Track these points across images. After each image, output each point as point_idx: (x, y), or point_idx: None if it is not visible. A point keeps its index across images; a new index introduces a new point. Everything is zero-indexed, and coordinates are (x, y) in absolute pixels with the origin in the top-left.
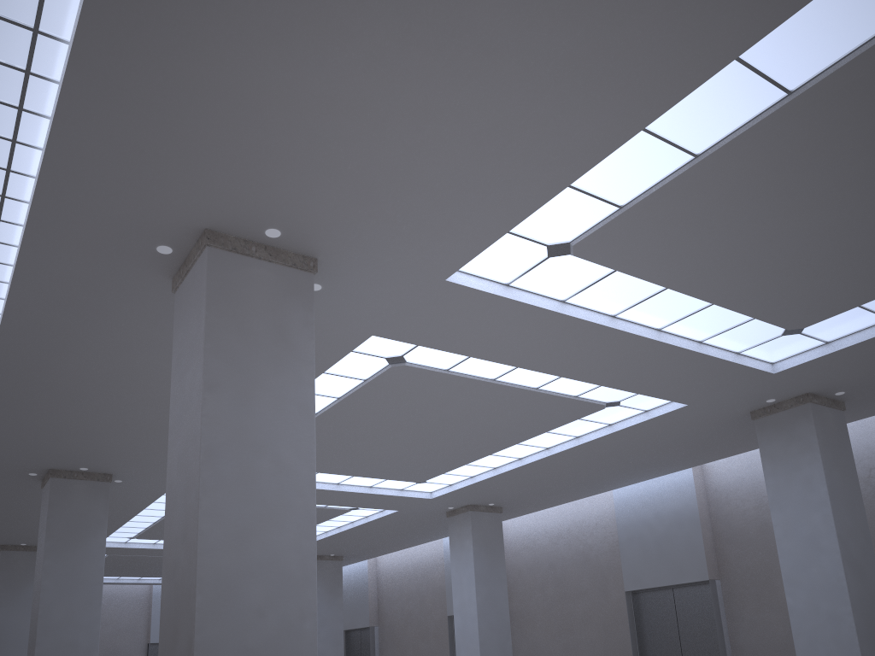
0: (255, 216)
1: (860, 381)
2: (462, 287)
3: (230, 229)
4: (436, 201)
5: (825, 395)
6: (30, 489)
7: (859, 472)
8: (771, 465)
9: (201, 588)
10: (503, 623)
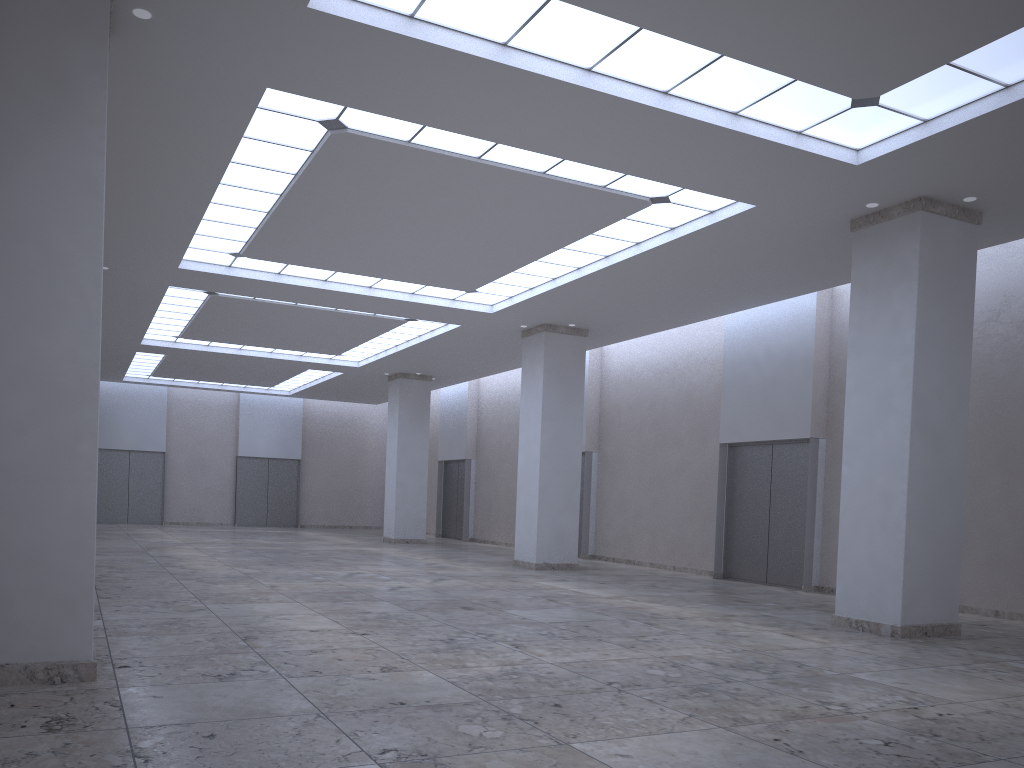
0: None
1: (993, 182)
2: (337, 19)
3: None
4: None
5: (949, 202)
6: None
7: (1014, 314)
8: (860, 295)
9: None
10: (572, 468)
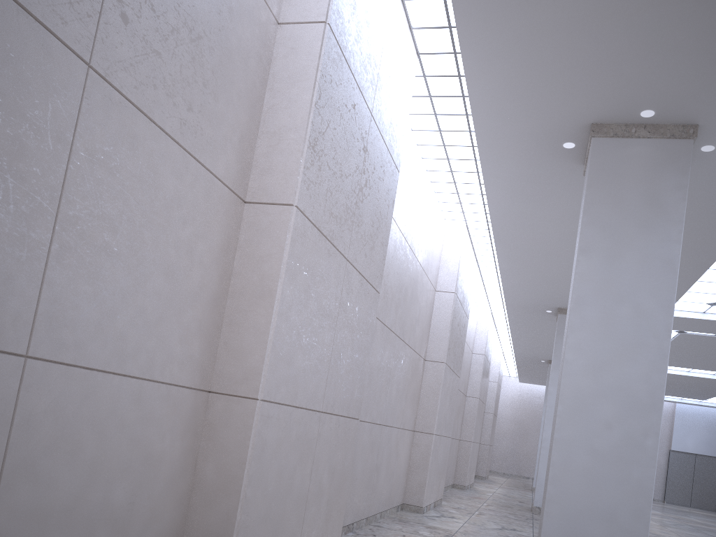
0: (626, 104)
1: None
2: None
3: (610, 119)
4: None
5: None
6: (551, 321)
7: None
8: None
9: (562, 401)
10: None
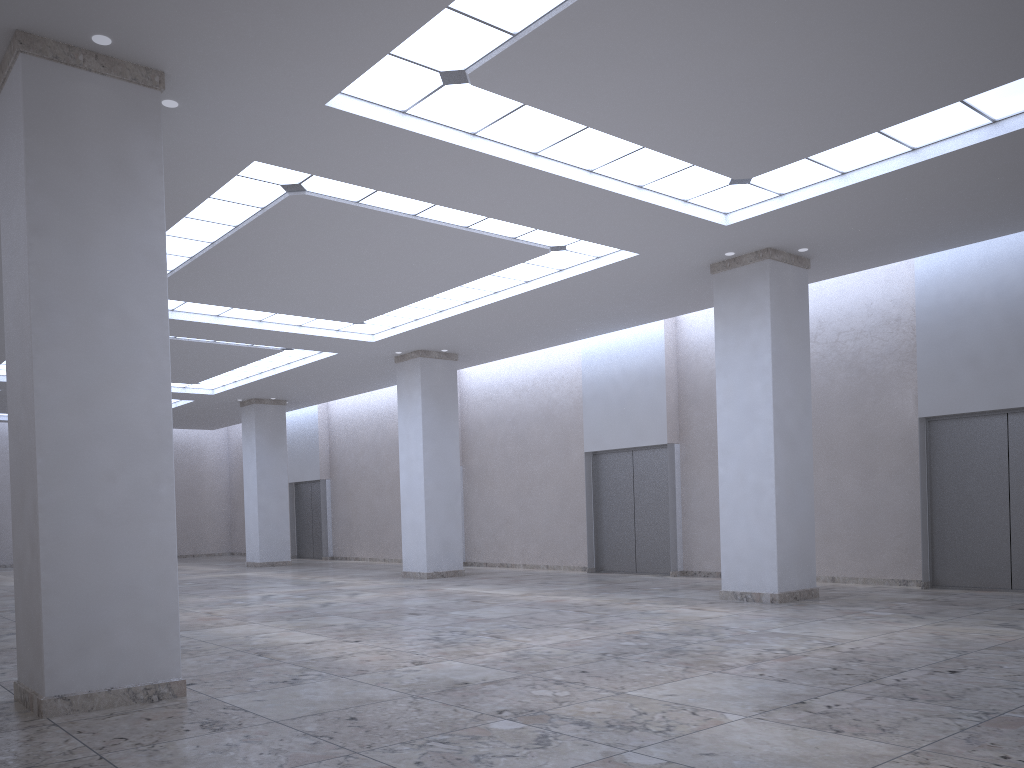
0: (75, 20)
1: (822, 238)
2: (347, 114)
3: (47, 32)
4: (290, 17)
5: (787, 251)
6: None
7: (827, 336)
8: (723, 326)
9: (42, 451)
10: (453, 481)
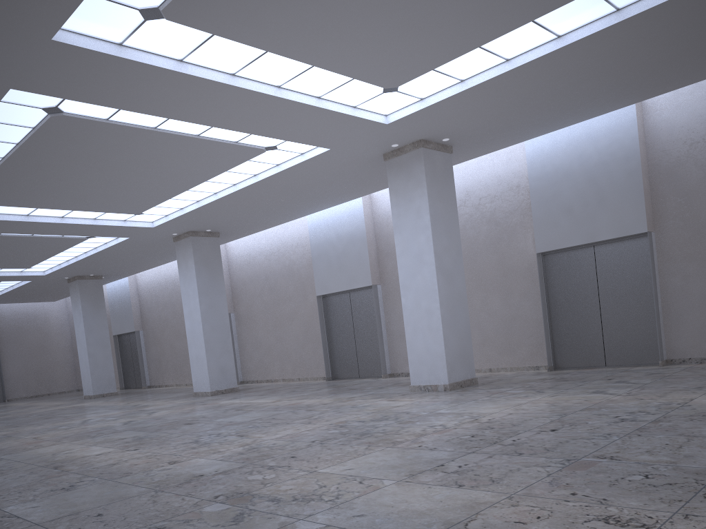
0: None
1: (457, 130)
2: (72, 46)
3: None
4: None
5: (435, 141)
6: None
7: (473, 201)
8: (395, 198)
9: None
10: (224, 324)
